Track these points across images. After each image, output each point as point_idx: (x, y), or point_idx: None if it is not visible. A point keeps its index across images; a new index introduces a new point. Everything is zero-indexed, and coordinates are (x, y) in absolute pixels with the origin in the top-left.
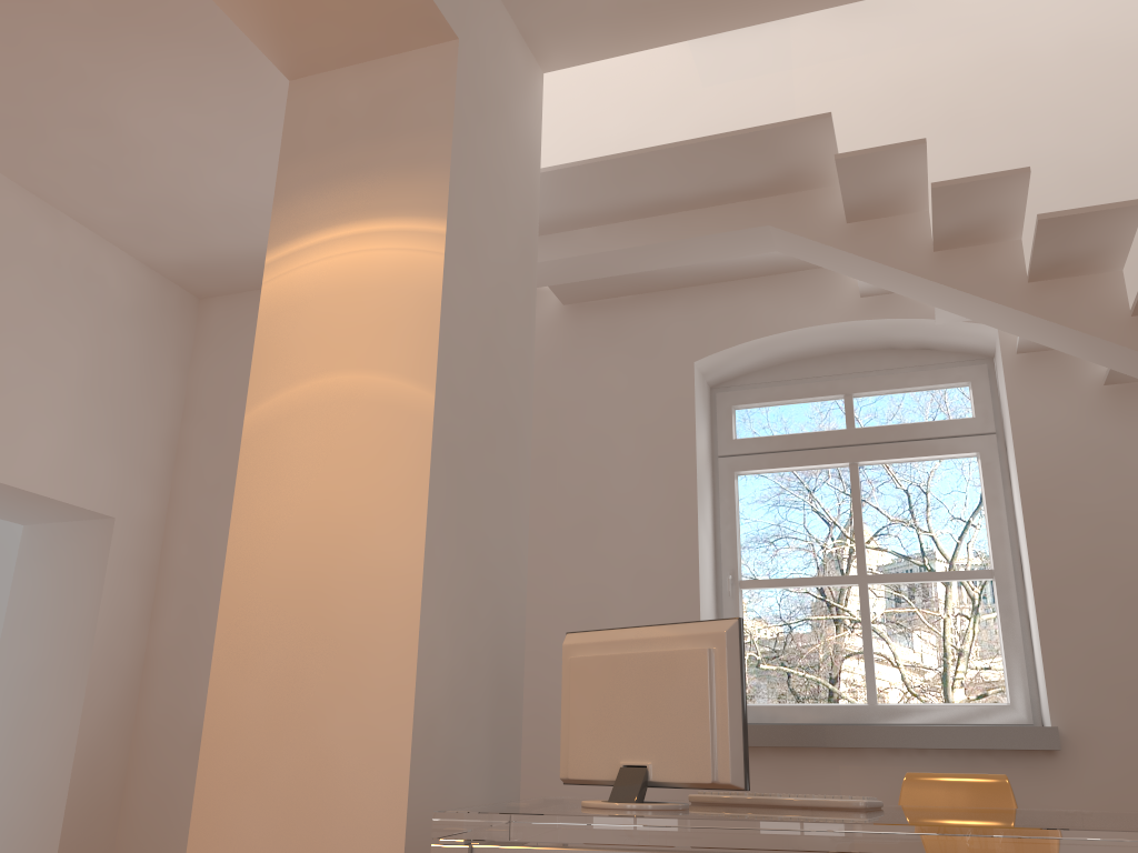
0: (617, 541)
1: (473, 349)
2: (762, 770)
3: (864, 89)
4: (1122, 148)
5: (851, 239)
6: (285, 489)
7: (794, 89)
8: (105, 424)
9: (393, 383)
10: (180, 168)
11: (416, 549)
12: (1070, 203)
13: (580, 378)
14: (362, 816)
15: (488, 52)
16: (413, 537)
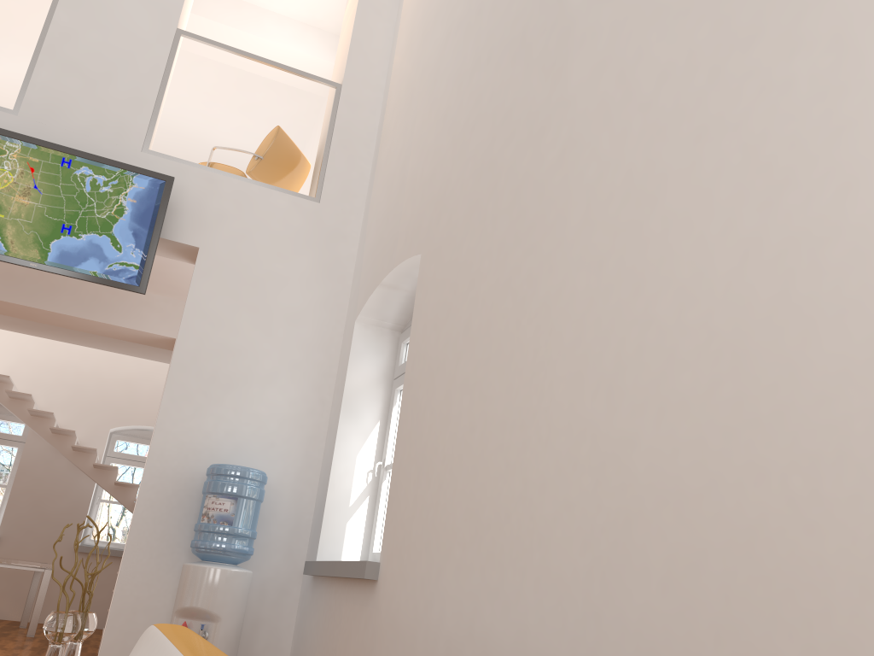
0: None
1: None
2: None
3: None
4: (94, 370)
5: None
6: None
7: None
8: None
9: None
10: None
11: None
12: (72, 382)
13: None
14: None
15: None
16: None
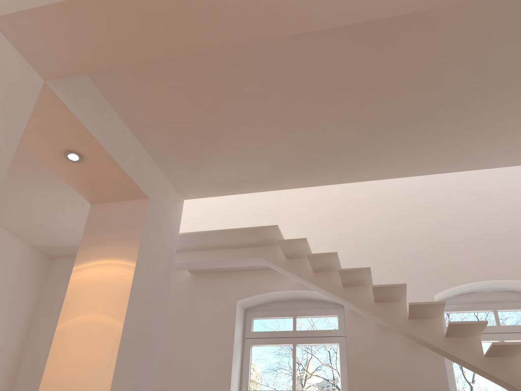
0: (201, 372)
1: (141, 306)
2: None
3: (305, 203)
4: (388, 235)
5: (287, 265)
6: (66, 356)
7: (281, 200)
8: (3, 311)
9: (110, 319)
10: (50, 216)
11: (108, 382)
12: (370, 253)
13: (194, 304)
14: None
15: (161, 199)
16: (108, 377)
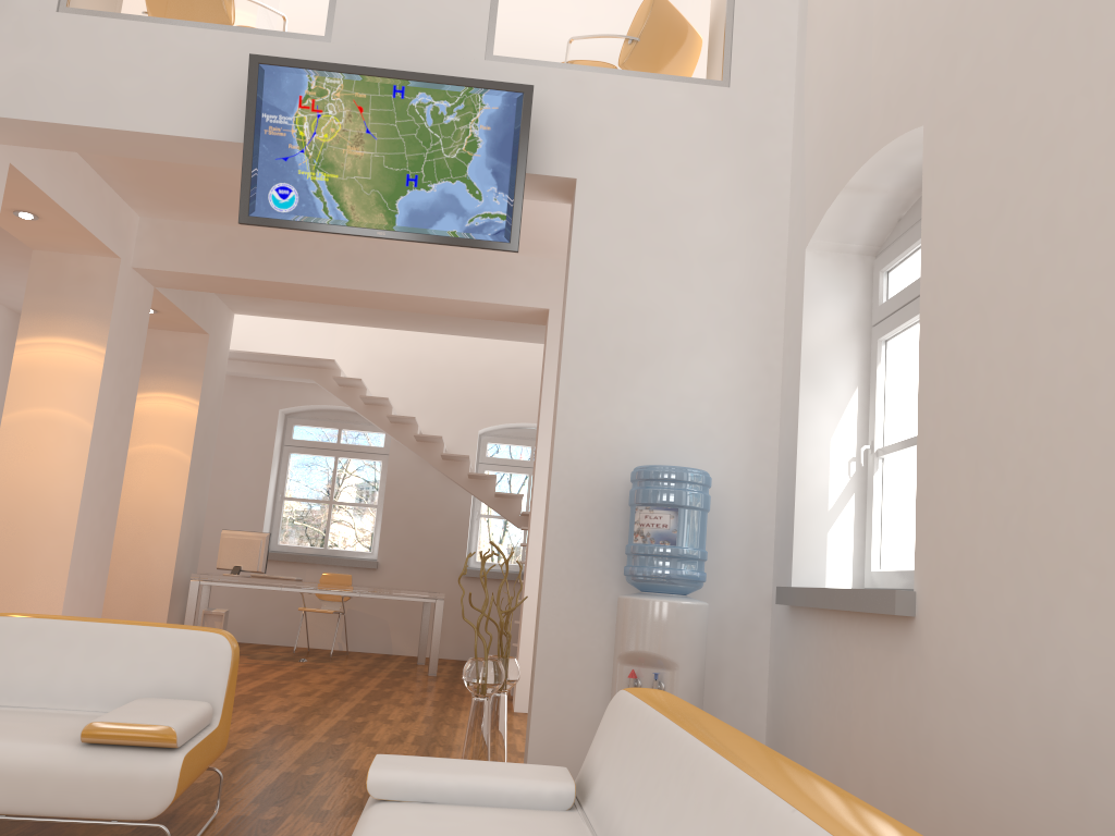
0: (236, 478)
1: (202, 437)
2: (279, 568)
3: None
4: (450, 361)
5: (340, 392)
6: (137, 478)
7: None
8: None
9: (177, 451)
10: None
11: (181, 503)
12: (428, 378)
13: (230, 406)
14: (160, 574)
15: (217, 328)
16: (181, 500)
